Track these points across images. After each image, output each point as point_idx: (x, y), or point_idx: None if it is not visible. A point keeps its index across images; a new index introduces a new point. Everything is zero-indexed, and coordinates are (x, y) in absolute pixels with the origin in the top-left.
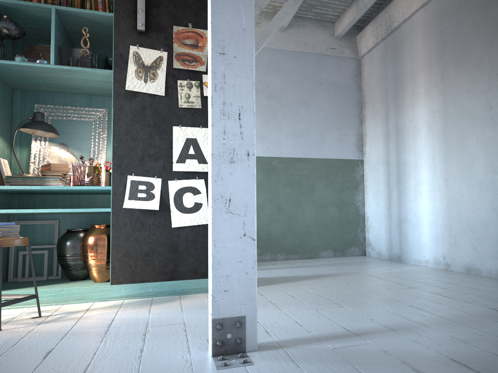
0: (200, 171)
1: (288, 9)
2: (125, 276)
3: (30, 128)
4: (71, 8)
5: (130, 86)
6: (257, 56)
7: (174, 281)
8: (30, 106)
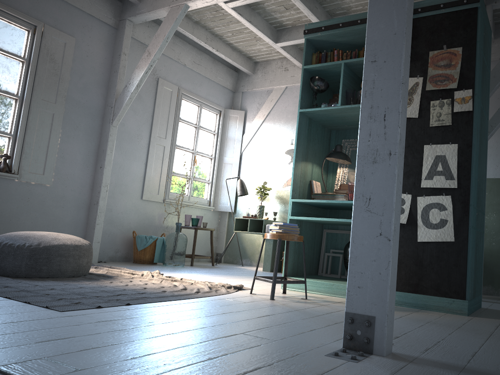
0: (446, 187)
1: None
2: None
3: (329, 157)
4: (354, 59)
5: None
6: None
7: (417, 295)
8: (340, 141)
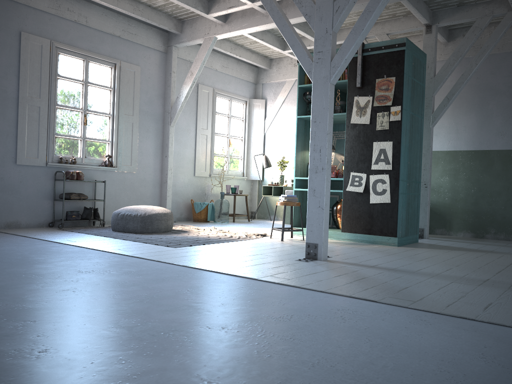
0: (385, 169)
1: (505, 22)
2: (347, 228)
3: None
4: None
5: (352, 121)
6: (502, 61)
7: (370, 235)
8: None
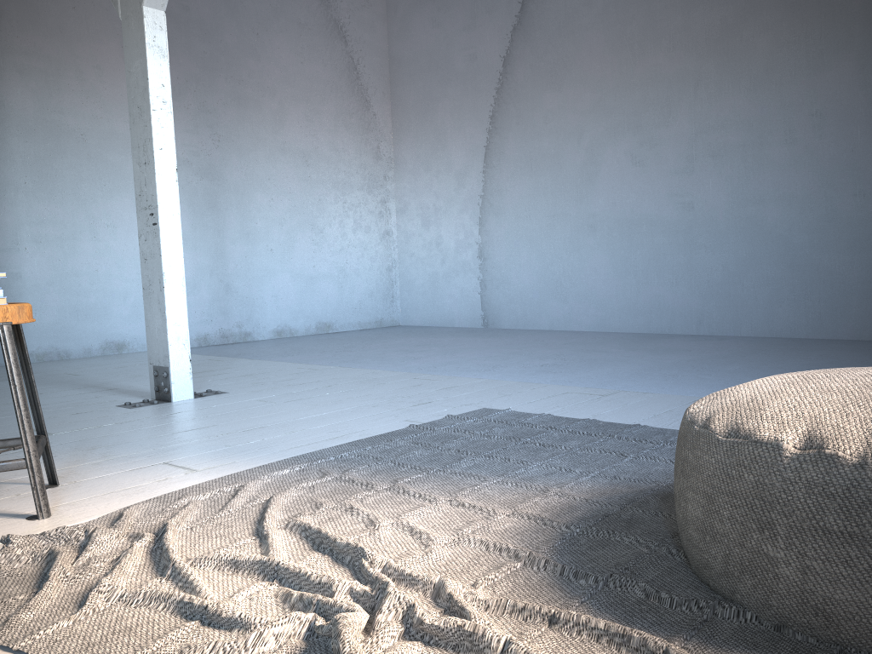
0: None
1: None
2: None
3: None
4: None
5: None
6: None
7: None
8: None
